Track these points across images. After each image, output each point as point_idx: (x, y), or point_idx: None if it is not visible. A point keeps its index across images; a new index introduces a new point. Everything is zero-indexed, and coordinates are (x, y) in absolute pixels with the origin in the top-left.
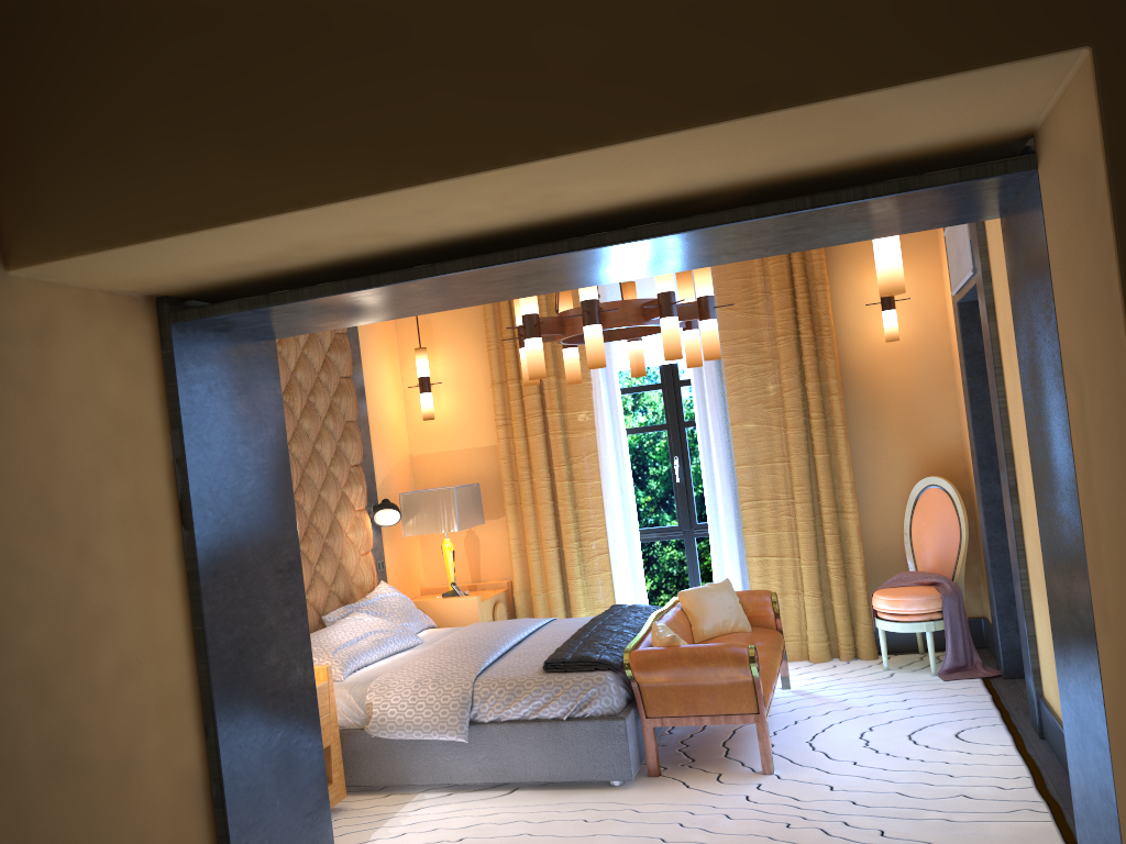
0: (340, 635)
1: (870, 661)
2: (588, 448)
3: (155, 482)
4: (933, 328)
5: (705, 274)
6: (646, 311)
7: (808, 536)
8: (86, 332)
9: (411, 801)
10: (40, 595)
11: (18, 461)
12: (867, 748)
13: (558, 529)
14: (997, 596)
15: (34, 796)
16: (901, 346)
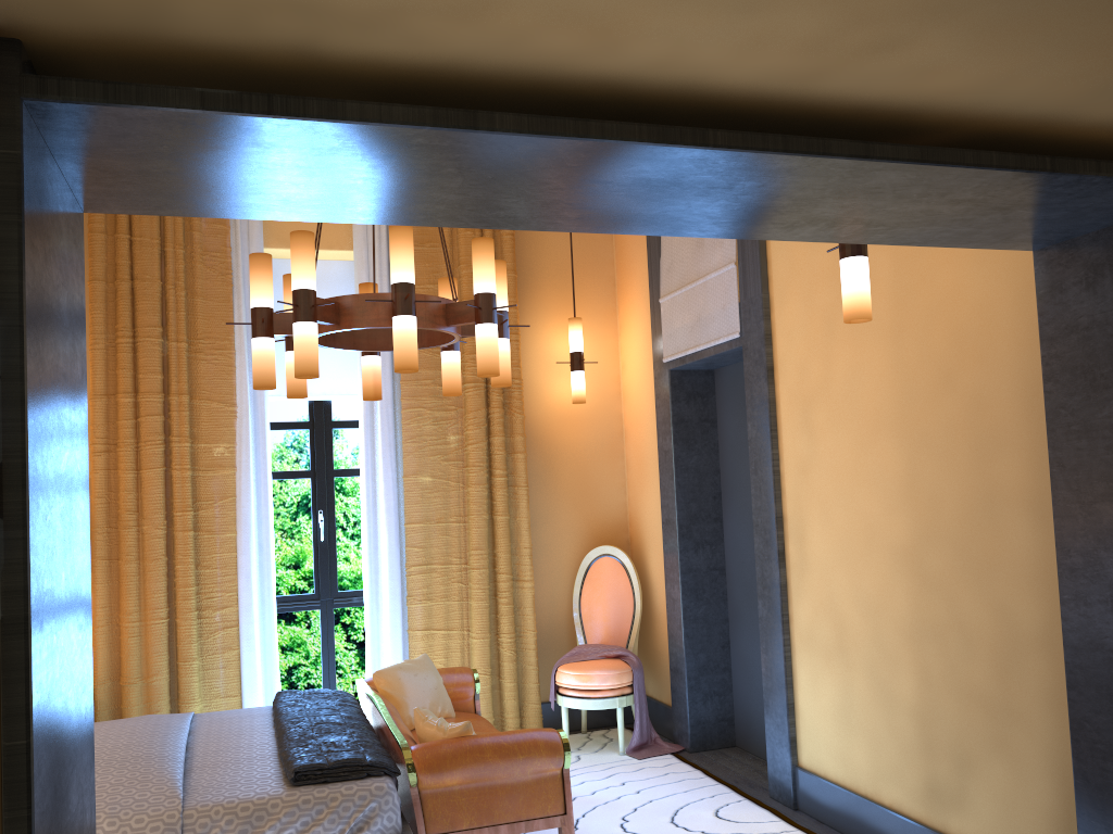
0: None
1: None
2: (224, 492)
3: None
4: (607, 396)
5: (503, 285)
6: (449, 314)
7: (484, 606)
8: None
9: None
10: None
11: None
12: None
13: (169, 594)
14: (689, 667)
15: None
16: (577, 410)
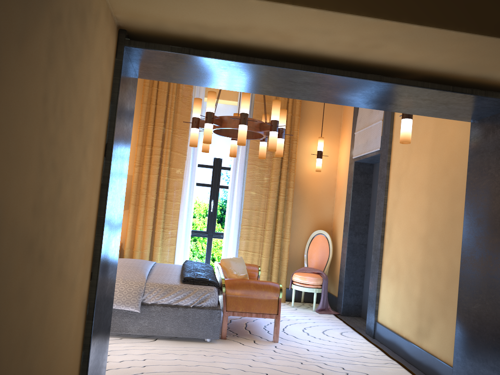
0: None
1: (282, 303)
2: (178, 187)
3: (103, 128)
4: (331, 170)
5: (284, 118)
6: (261, 126)
7: (268, 245)
8: (104, 29)
9: None
10: (72, 168)
11: (80, 84)
12: (309, 336)
13: (153, 221)
14: (345, 281)
15: (51, 289)
16: (318, 175)
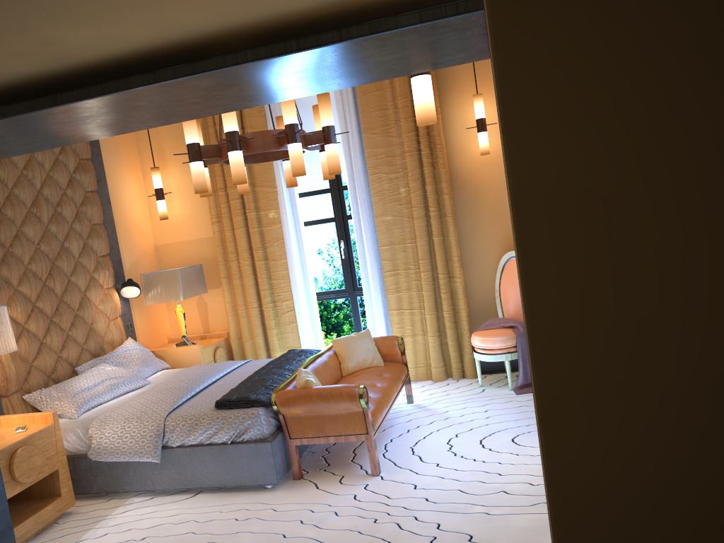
0: (82, 383)
1: (472, 379)
2: (277, 237)
3: None
4: None
5: (326, 109)
6: (280, 139)
7: (429, 295)
8: None
9: (123, 505)
10: None
11: None
12: (449, 452)
13: (259, 294)
14: None
15: None
16: (493, 158)
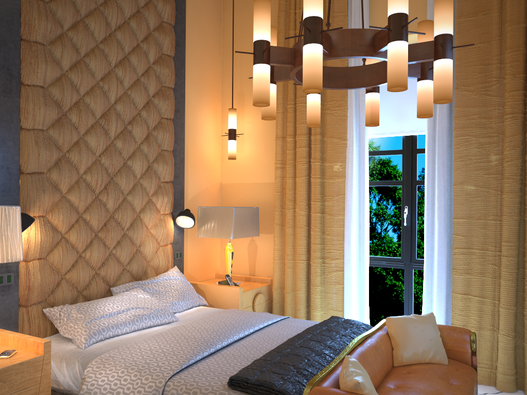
0: (107, 307)
1: None
2: (338, 191)
3: None
4: None
5: (446, 11)
6: (376, 42)
7: (510, 285)
8: None
9: None
10: None
11: None
12: None
13: (309, 247)
14: None
15: None
16: None
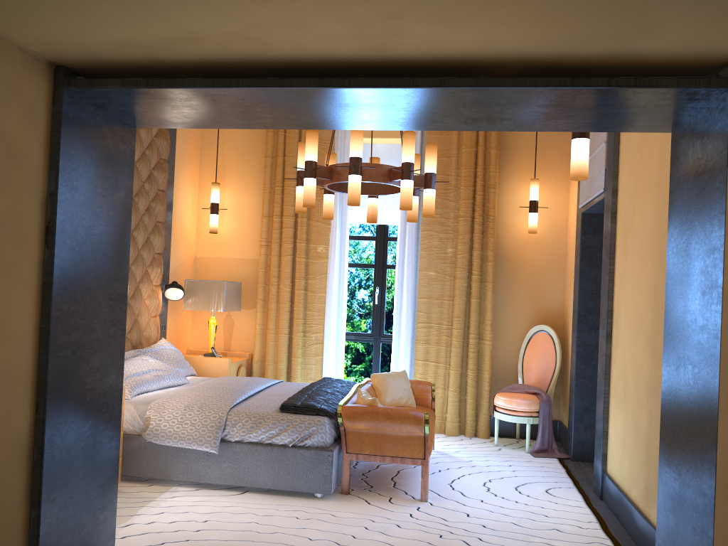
0: (130, 368)
1: (484, 439)
2: (321, 271)
3: (30, 206)
4: (557, 229)
5: (433, 158)
6: (391, 174)
7: (458, 352)
8: None
9: (168, 491)
10: None
11: None
12: (489, 493)
13: (291, 322)
14: (576, 406)
15: None
16: (535, 238)
